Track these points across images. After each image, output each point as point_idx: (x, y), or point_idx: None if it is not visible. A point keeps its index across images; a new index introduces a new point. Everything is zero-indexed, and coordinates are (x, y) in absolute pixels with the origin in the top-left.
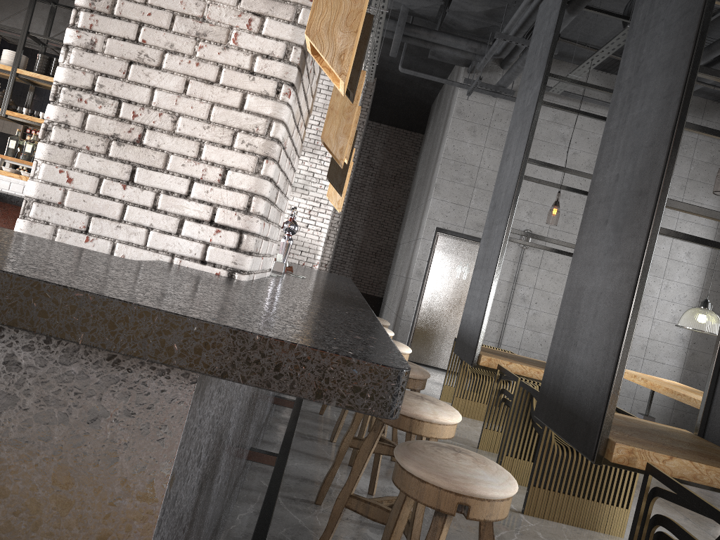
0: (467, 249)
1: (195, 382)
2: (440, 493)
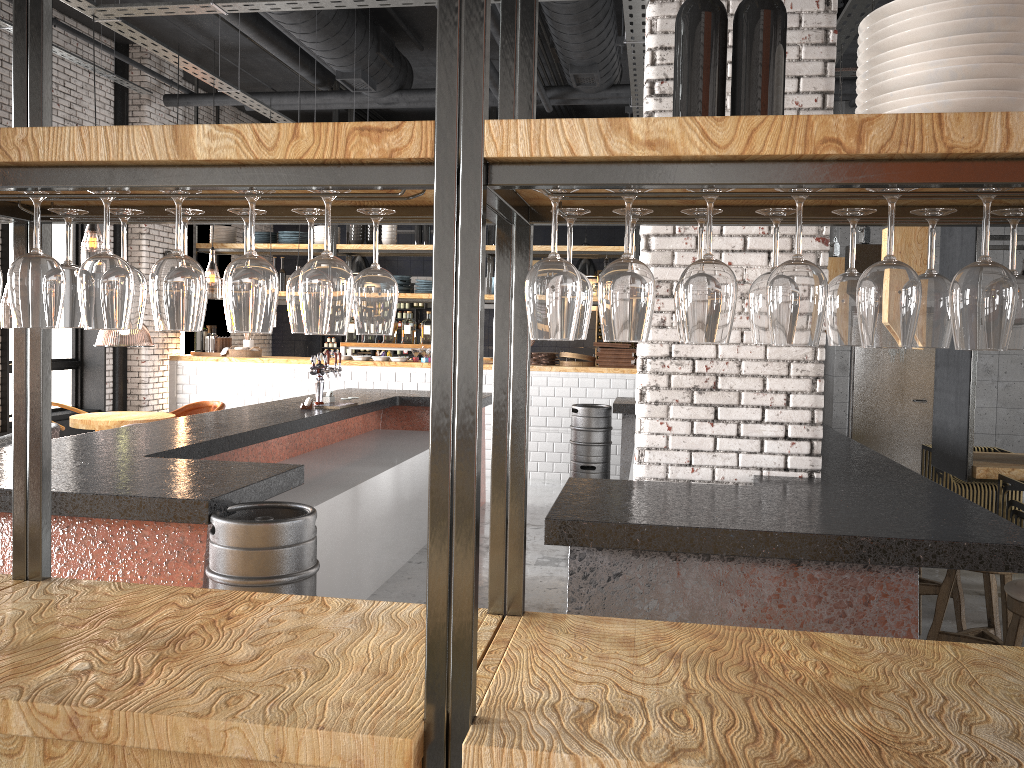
0: None
1: (916, 571)
2: None
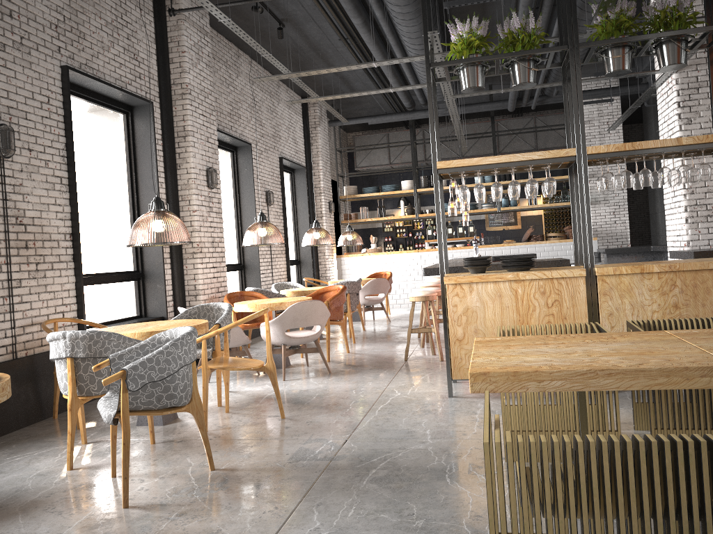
0: None
1: None
2: None
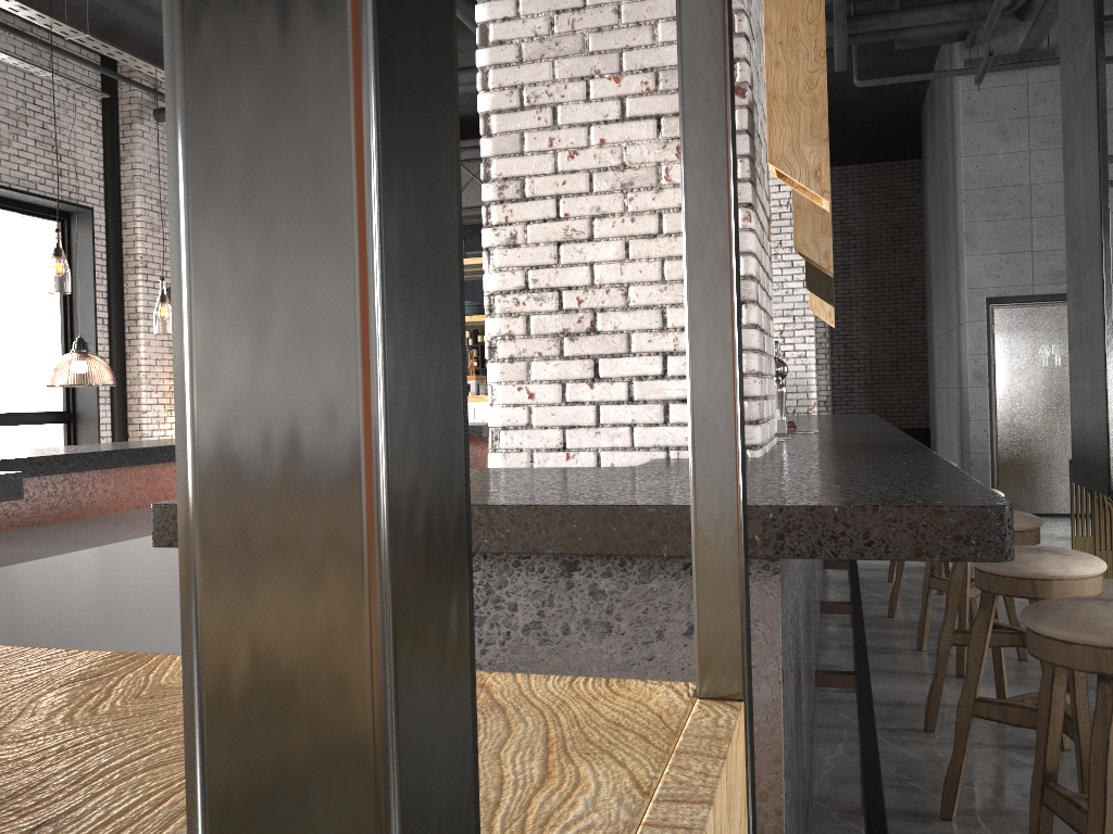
0: (1048, 317)
1: (777, 572)
2: (1097, 653)
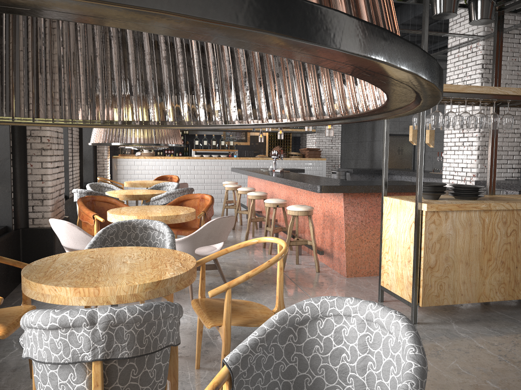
0: (400, 141)
1: None
2: None
